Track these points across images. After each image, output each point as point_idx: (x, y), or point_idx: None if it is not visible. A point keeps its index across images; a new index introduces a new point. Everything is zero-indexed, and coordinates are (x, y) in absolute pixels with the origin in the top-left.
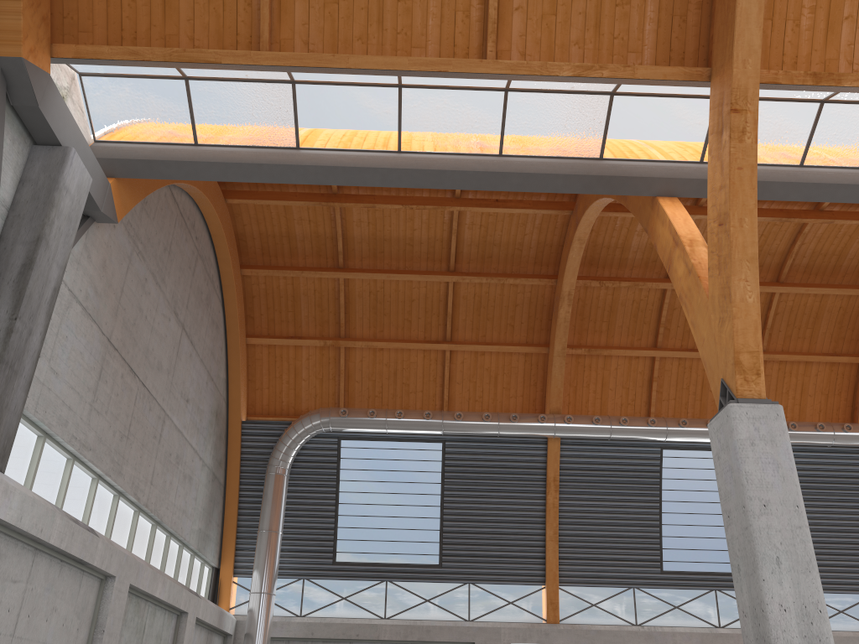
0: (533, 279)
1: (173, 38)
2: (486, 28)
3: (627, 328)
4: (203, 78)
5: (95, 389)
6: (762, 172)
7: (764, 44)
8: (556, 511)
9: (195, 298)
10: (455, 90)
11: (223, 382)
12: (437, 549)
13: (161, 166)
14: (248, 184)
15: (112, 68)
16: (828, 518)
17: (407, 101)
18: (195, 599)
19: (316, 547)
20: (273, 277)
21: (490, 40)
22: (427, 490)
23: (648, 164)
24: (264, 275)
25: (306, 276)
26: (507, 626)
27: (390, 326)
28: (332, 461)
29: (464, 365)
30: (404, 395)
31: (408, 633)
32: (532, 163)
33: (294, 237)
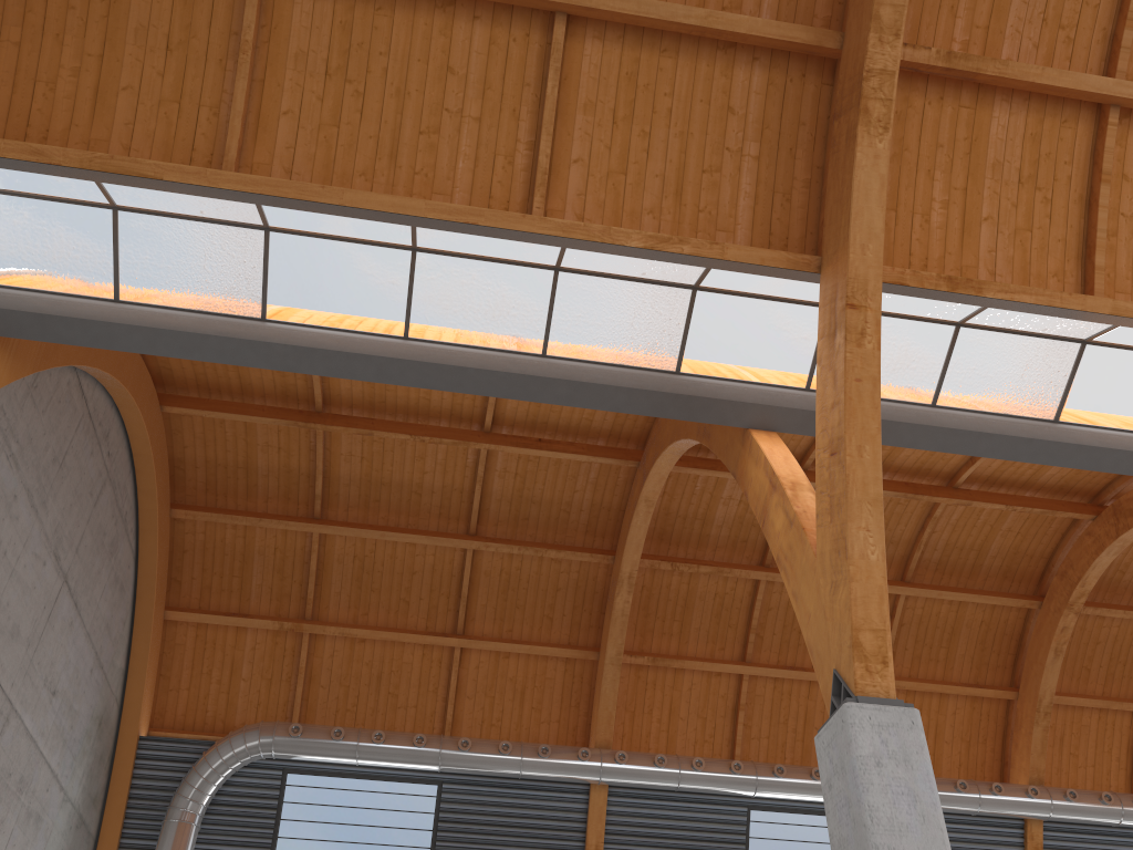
0: (582, 553)
1: (100, 145)
2: (534, 179)
3: (706, 631)
4: (139, 210)
5: None
6: (884, 408)
7: (887, 239)
8: None
9: (92, 540)
10: (488, 262)
11: (119, 674)
12: None
13: (59, 324)
14: (198, 389)
15: (9, 181)
16: None
17: (422, 270)
18: None
19: None
20: (218, 524)
21: (538, 194)
22: None
23: (739, 385)
24: (204, 520)
25: (265, 526)
26: None
27: (379, 608)
28: (270, 806)
29: (479, 671)
30: (390, 711)
31: None
32: (585, 368)
33: (255, 470)
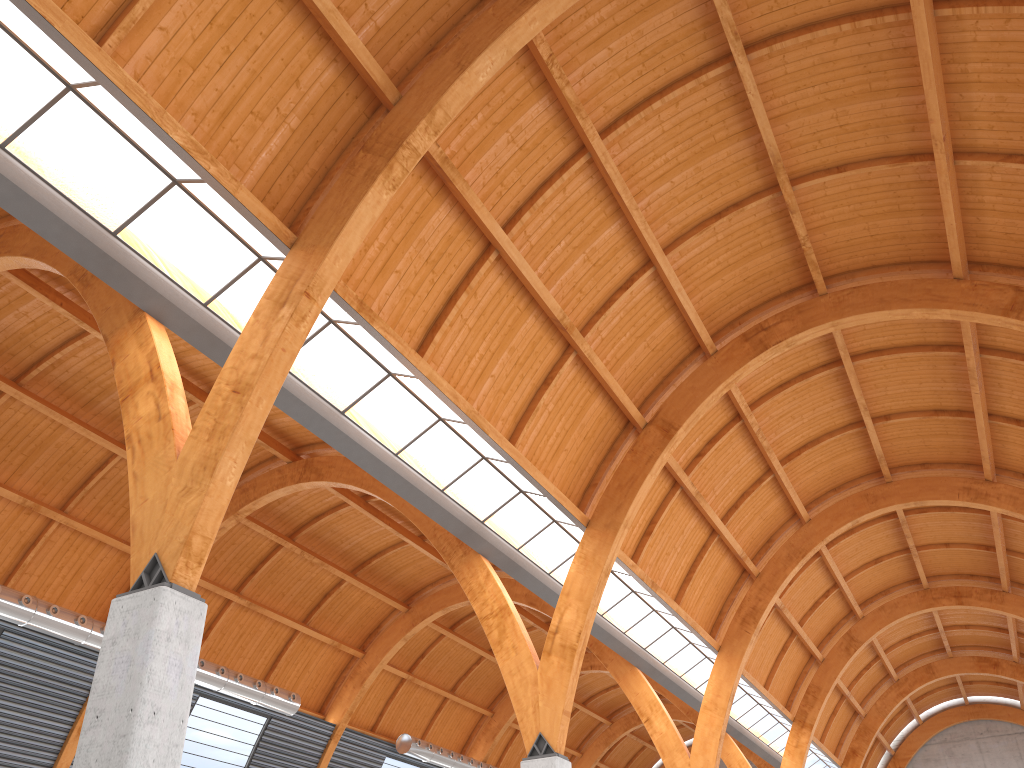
0: None
1: None
2: (117, 16)
3: None
4: None
5: None
6: None
7: None
8: None
9: None
10: (7, 34)
11: None
12: None
13: None
14: None
15: None
16: (27, 729)
17: None
18: None
19: None
20: None
21: (117, 34)
22: None
23: (159, 275)
24: None
25: None
26: None
27: None
28: None
29: None
30: None
31: None
32: (38, 185)
33: None
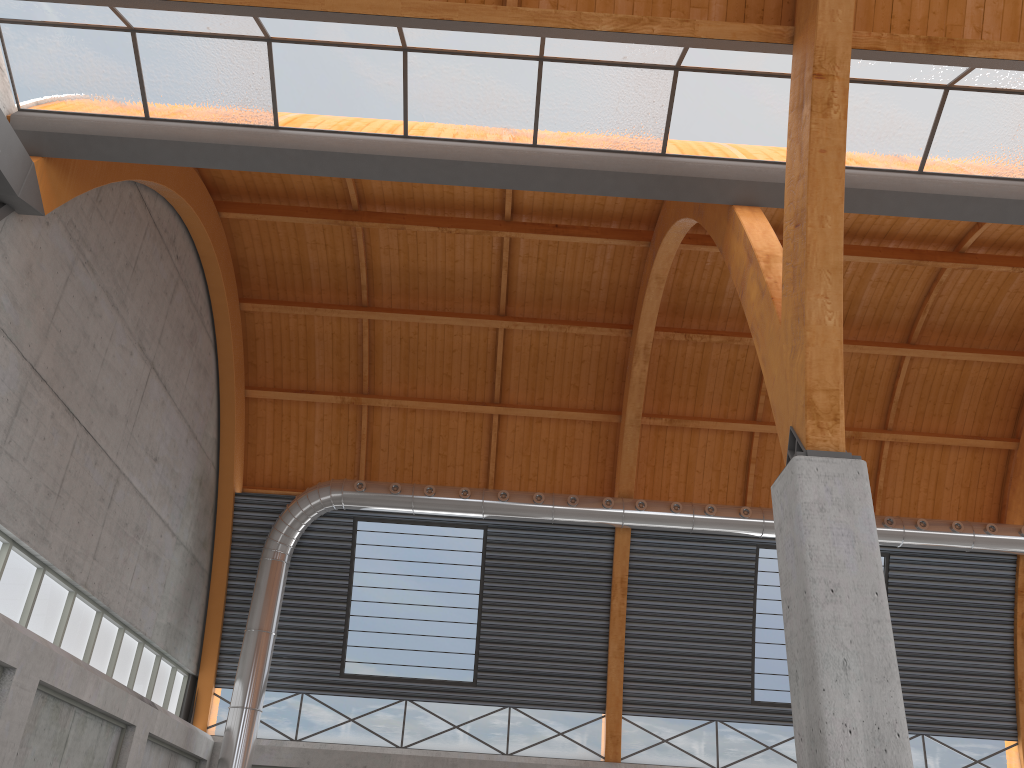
0: (602, 329)
1: None
2: None
3: (719, 395)
4: (154, 30)
5: (8, 427)
6: (868, 178)
7: (867, 3)
8: (623, 620)
9: (172, 332)
10: (475, 57)
11: (212, 443)
12: (472, 663)
13: (100, 143)
14: (249, 196)
15: (36, 12)
16: (964, 643)
17: (414, 69)
18: (149, 710)
19: (320, 655)
20: (282, 315)
21: None
22: (462, 589)
23: (723, 163)
24: (269, 311)
25: (321, 314)
26: (554, 763)
27: (425, 382)
28: (345, 547)
29: (516, 434)
30: (441, 469)
31: (428, 767)
32: (574, 156)
33: (308, 266)
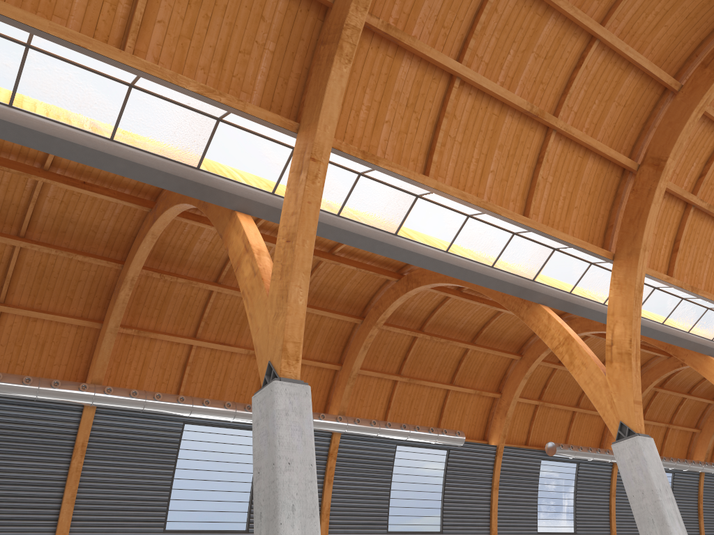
0: (101, 260)
1: None
2: (129, 26)
3: (174, 317)
4: None
5: None
6: None
7: None
8: (78, 474)
9: None
10: (83, 69)
11: None
12: None
13: None
14: None
15: None
16: None
17: (31, 62)
18: None
19: None
20: None
21: (131, 37)
22: None
23: (234, 184)
24: None
25: None
26: None
27: None
28: None
29: (13, 328)
30: None
31: None
32: (139, 154)
33: None
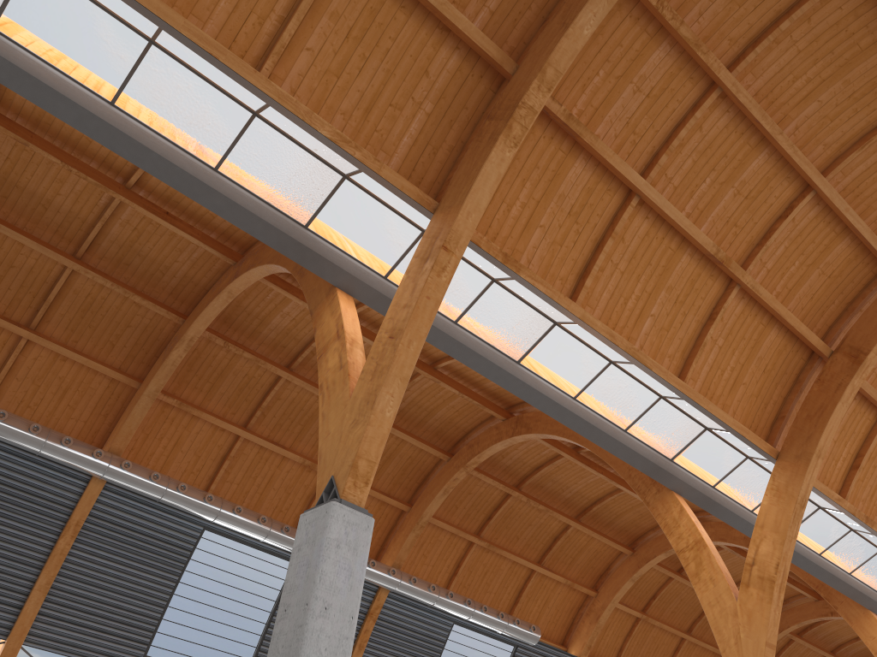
0: (161, 308)
1: None
2: (272, 46)
3: (227, 397)
4: None
5: None
6: None
7: None
8: (62, 559)
9: None
10: (206, 82)
11: None
12: None
13: None
14: None
15: None
16: None
17: (150, 60)
18: None
19: None
20: None
21: (271, 59)
22: None
23: (343, 255)
24: None
25: None
26: None
27: None
28: None
29: (36, 362)
30: None
31: None
32: (243, 194)
33: None
